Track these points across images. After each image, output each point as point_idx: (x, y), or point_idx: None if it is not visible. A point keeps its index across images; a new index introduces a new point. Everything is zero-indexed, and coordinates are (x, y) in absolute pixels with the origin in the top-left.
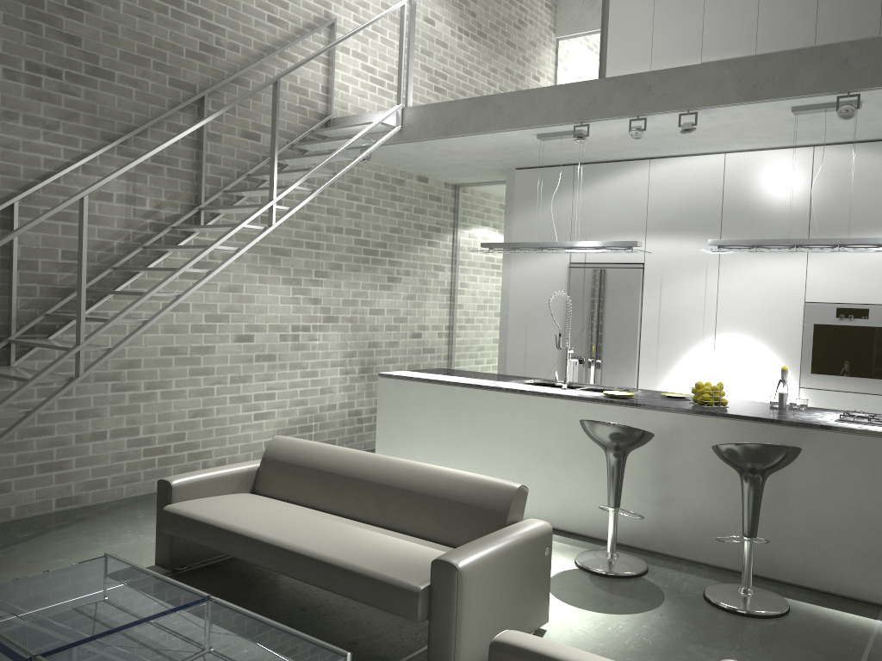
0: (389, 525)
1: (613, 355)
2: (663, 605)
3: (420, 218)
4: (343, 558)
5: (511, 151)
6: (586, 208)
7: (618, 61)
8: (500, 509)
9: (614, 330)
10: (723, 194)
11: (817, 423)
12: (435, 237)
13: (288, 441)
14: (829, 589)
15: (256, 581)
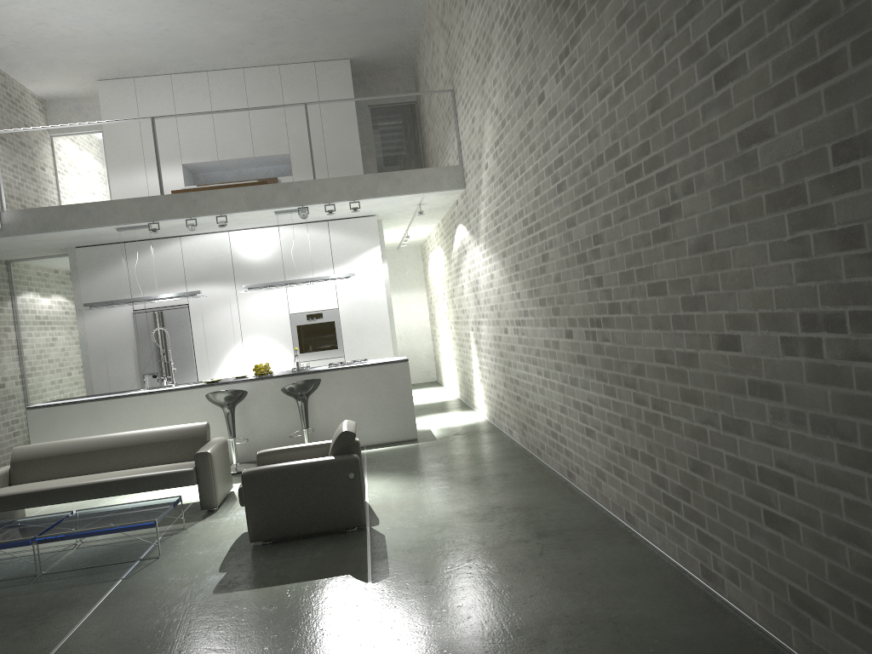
0: (132, 467)
1: (178, 367)
2: None
3: None
4: (138, 474)
5: (84, 237)
6: (140, 271)
7: (118, 160)
8: (202, 435)
9: (176, 350)
10: (232, 256)
11: (322, 369)
12: (1, 305)
13: (30, 446)
14: None
15: None
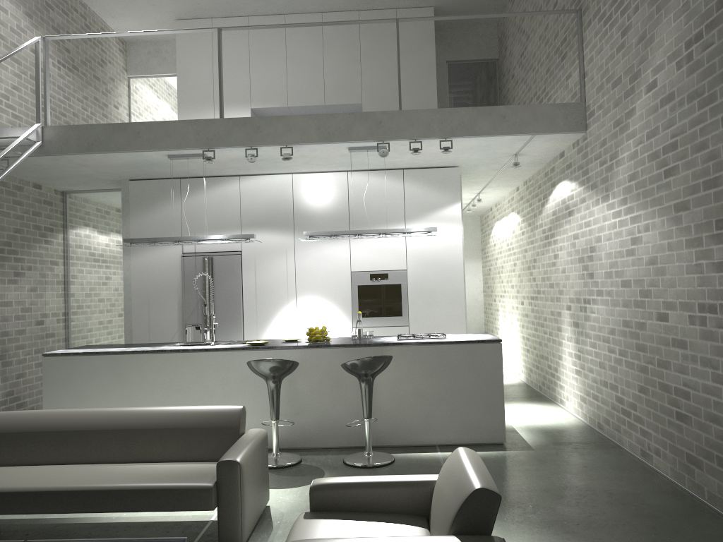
0: (137, 459)
1: (224, 320)
2: (326, 474)
3: (37, 219)
4: (133, 483)
5: (136, 166)
6: (193, 211)
7: (188, 101)
8: (233, 425)
9: (223, 301)
10: (294, 201)
11: (391, 342)
12: (50, 236)
13: (11, 414)
14: (407, 443)
15: (9, 539)
